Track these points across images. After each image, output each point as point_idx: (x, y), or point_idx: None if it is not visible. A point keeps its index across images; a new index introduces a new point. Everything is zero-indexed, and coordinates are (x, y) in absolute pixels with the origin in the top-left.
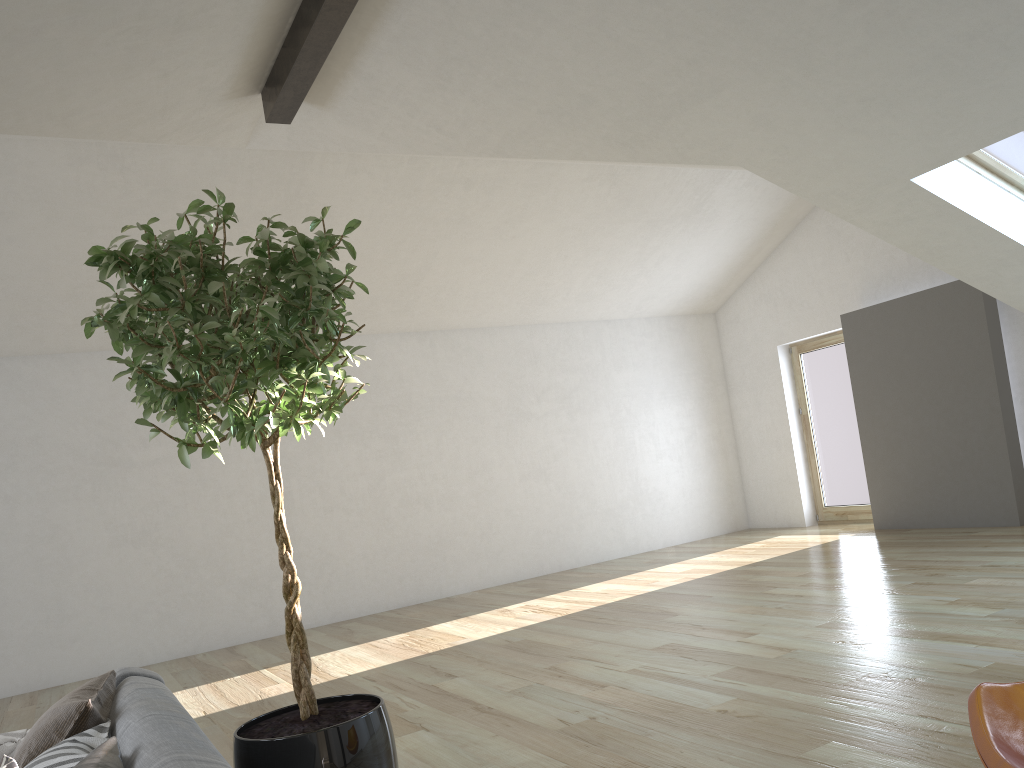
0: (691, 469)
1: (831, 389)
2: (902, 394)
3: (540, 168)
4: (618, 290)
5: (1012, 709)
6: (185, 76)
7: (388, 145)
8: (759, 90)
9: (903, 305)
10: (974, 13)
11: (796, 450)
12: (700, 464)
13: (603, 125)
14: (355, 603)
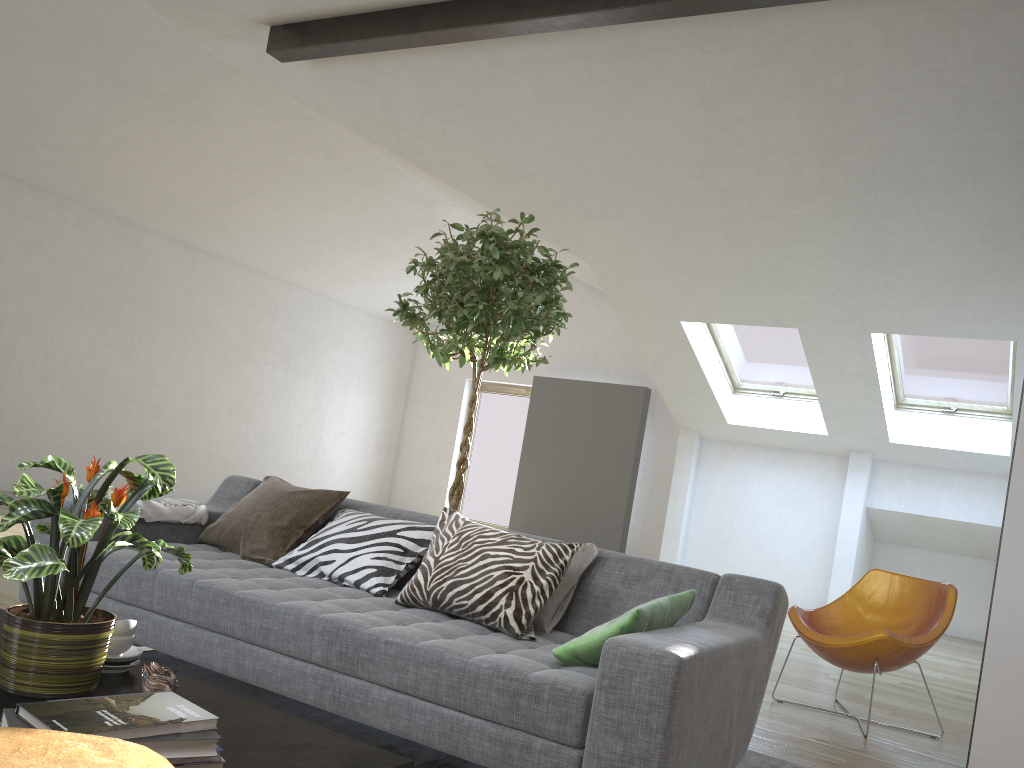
0: (361, 453)
1: (498, 428)
2: (562, 451)
3: (390, 171)
4: (367, 283)
5: (804, 619)
6: (265, 3)
7: (336, 114)
8: (640, 231)
9: (585, 387)
10: (780, 259)
11: (453, 466)
12: (368, 452)
13: (522, 195)
14: (39, 479)
